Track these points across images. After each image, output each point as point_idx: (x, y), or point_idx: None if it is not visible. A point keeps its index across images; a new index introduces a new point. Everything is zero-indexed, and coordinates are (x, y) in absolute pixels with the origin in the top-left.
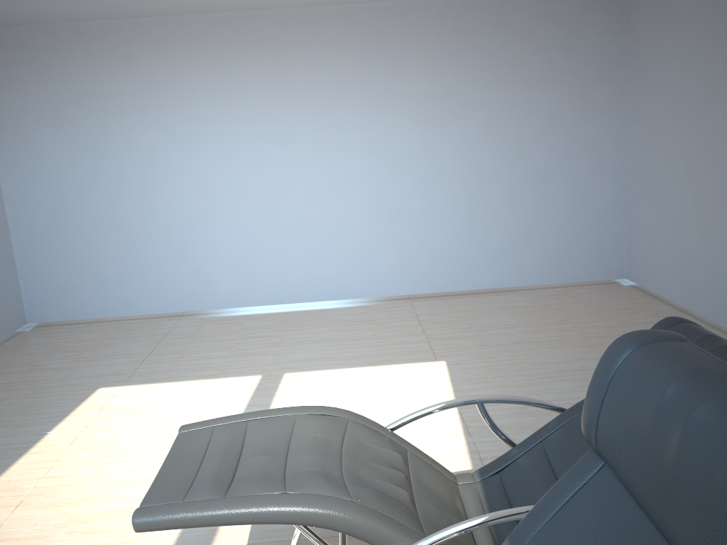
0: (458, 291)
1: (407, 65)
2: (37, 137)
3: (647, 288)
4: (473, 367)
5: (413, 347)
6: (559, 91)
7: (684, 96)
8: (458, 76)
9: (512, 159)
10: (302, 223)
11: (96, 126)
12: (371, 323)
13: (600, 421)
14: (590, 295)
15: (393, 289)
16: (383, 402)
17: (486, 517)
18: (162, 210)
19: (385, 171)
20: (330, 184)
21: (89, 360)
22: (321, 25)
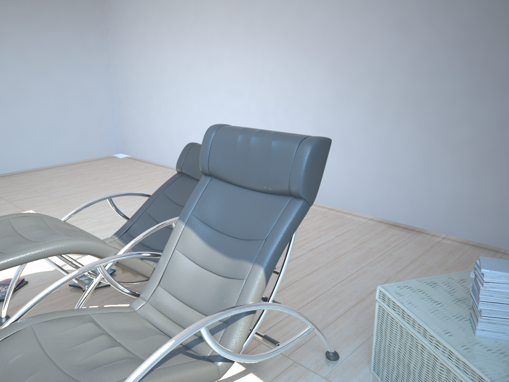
0: (13, 172)
1: None
2: None
3: (135, 156)
4: (54, 210)
5: (1, 207)
6: (67, 34)
7: (146, 43)
8: None
9: (40, 77)
10: None
11: None
12: None
13: (210, 159)
14: (104, 164)
15: None
16: None
17: (153, 228)
18: None
19: None
20: None
21: None
22: None
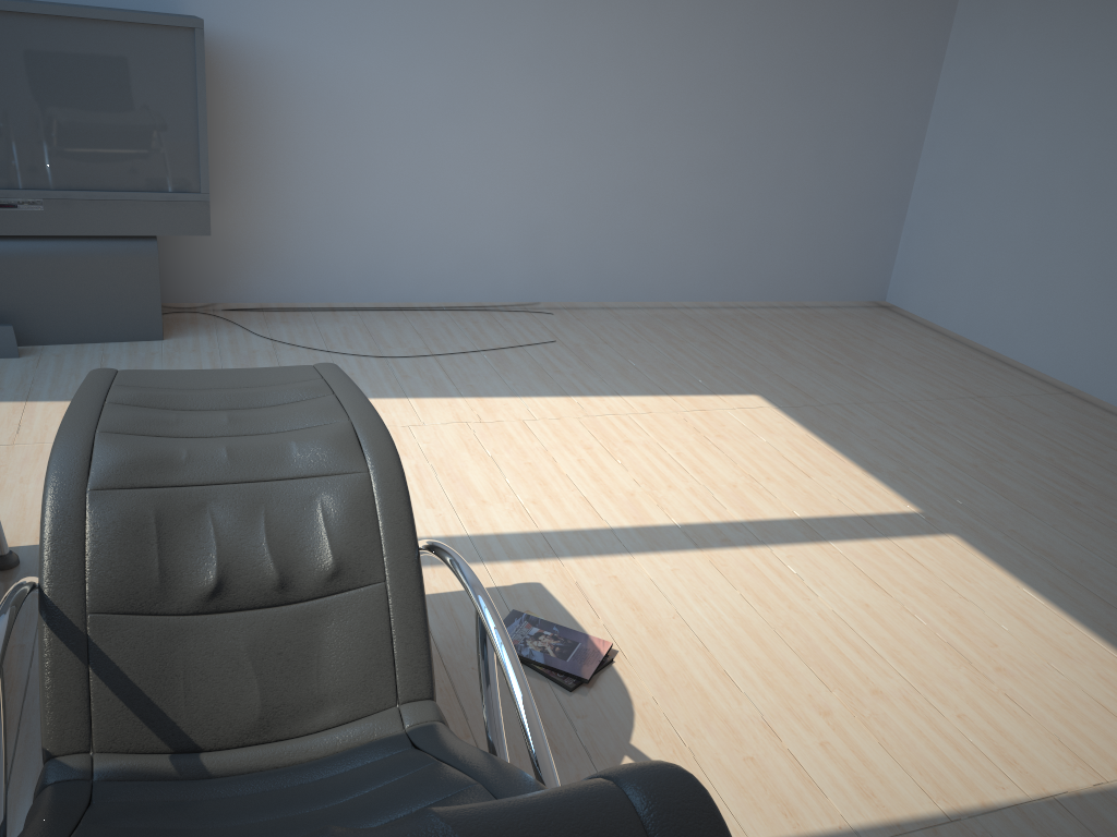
0: None
1: None
2: (1008, 12)
3: None
4: None
5: None
6: None
7: None
8: None
9: None
10: None
11: (1093, 3)
12: None
13: None
14: None
15: None
16: (941, 676)
17: None
18: None
19: None
20: None
21: (828, 367)
22: None
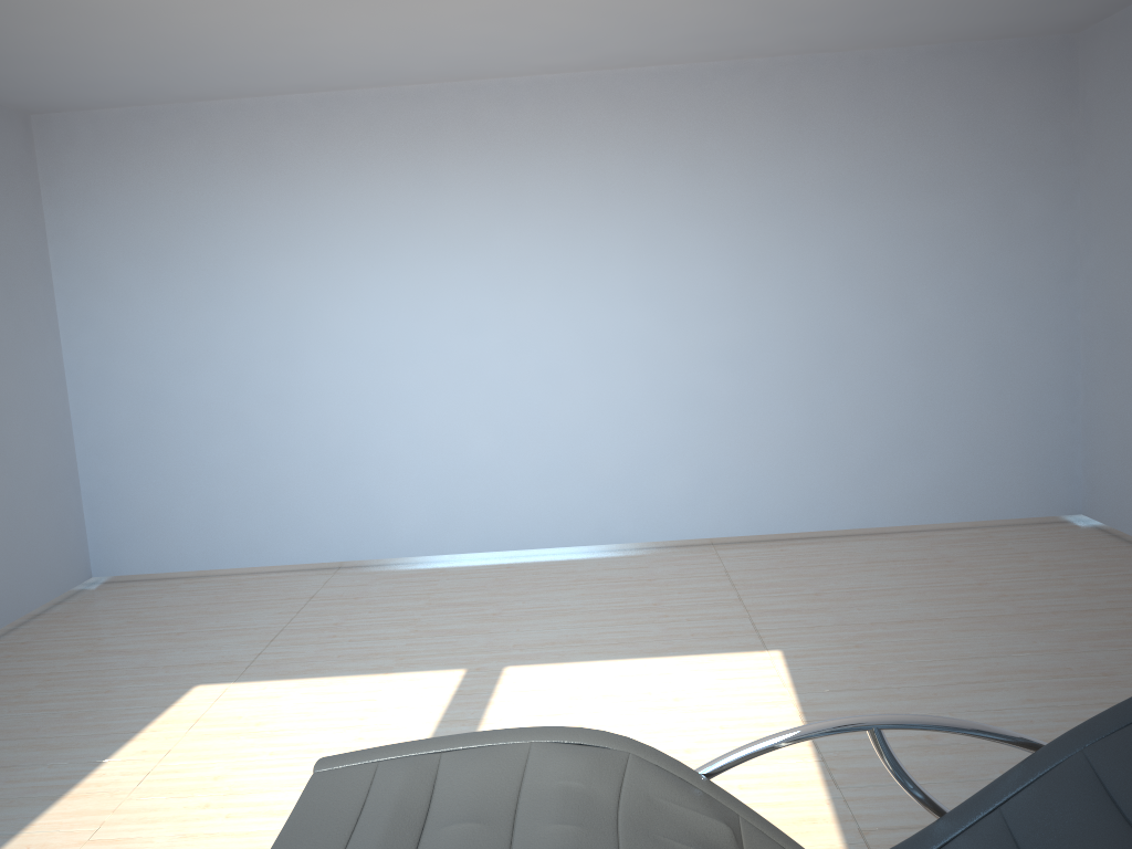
0: (795, 533)
1: (708, 163)
2: (123, 280)
3: (1123, 531)
4: (831, 663)
5: (724, 625)
6: (961, 203)
7: None
8: (792, 179)
9: (883, 313)
10: (536, 418)
11: (213, 263)
12: (650, 585)
13: None
14: (1023, 542)
15: (685, 528)
16: (677, 721)
17: None
18: (312, 396)
19: (672, 333)
20: (582, 354)
21: (183, 639)
22: (570, 101)
